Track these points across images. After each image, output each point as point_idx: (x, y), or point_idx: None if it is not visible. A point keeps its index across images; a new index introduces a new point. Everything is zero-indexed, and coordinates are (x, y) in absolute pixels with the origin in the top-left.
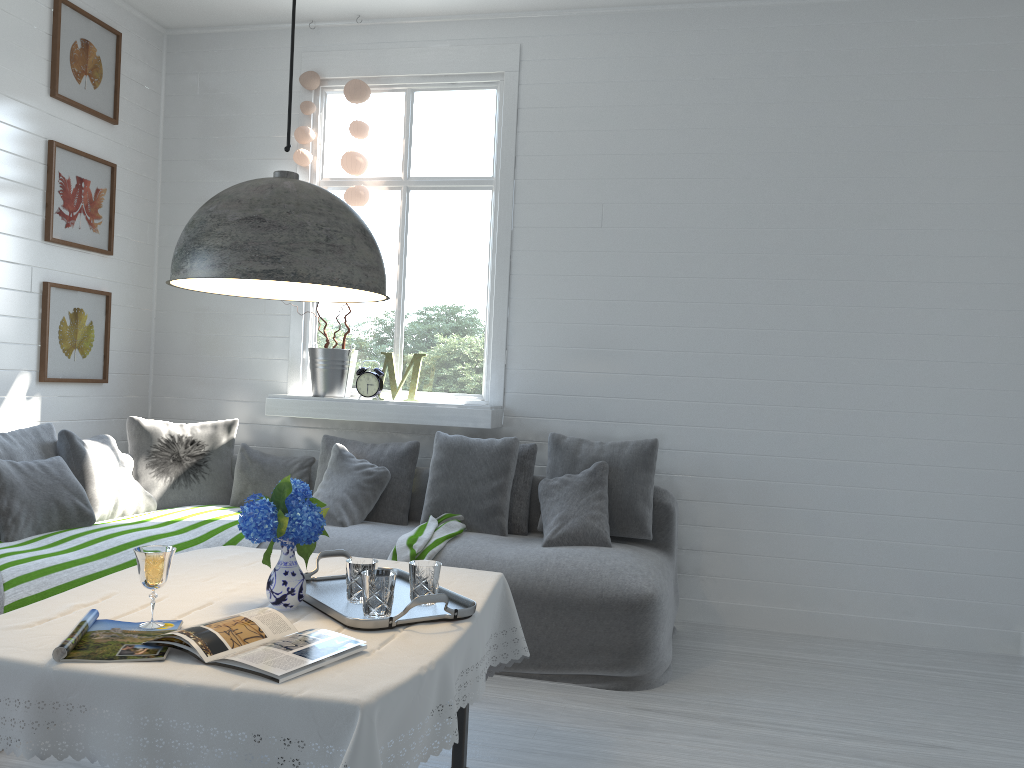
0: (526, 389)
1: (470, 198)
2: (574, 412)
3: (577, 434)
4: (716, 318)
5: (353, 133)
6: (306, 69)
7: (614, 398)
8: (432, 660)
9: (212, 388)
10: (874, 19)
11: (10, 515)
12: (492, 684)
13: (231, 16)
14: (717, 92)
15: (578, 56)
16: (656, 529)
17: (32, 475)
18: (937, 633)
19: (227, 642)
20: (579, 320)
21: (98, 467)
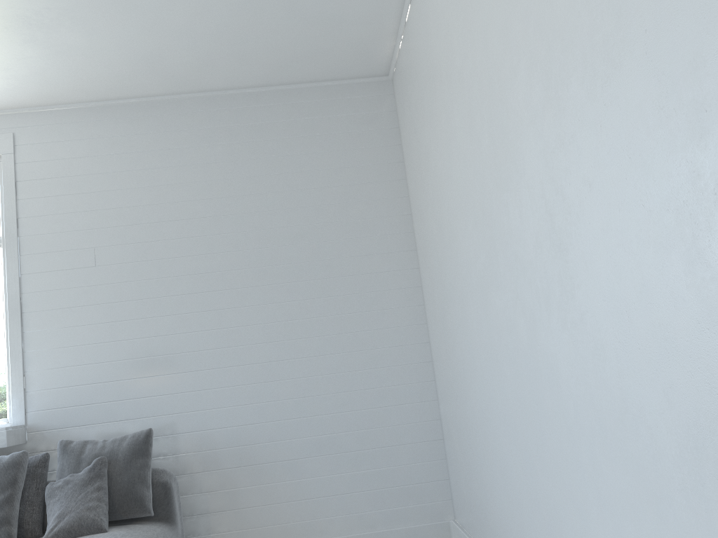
0: (45, 406)
1: None
2: (89, 418)
3: (94, 436)
4: (195, 324)
5: None
6: None
7: (122, 400)
8: None
9: None
10: (276, 102)
11: None
12: None
13: None
14: (173, 158)
15: (62, 139)
16: (158, 505)
17: None
18: (394, 536)
19: None
20: (85, 342)
21: None
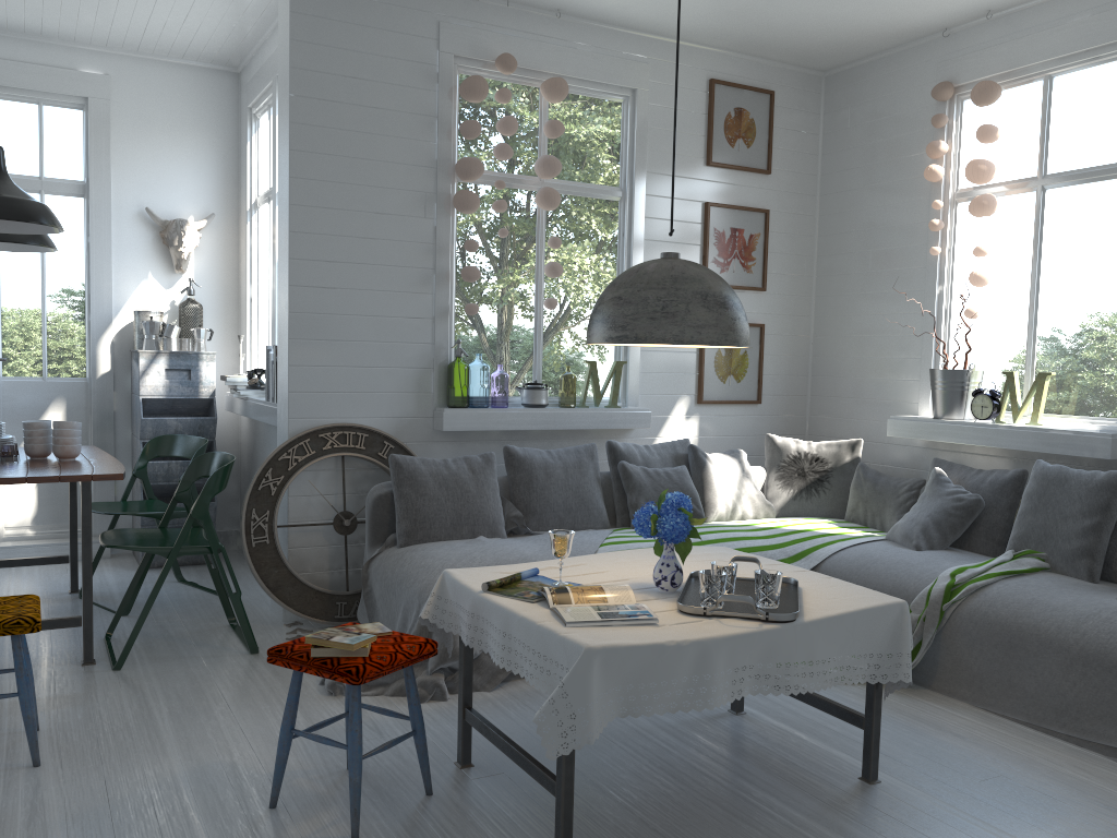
0: None
1: (1114, 188)
2: None
3: None
4: None
5: (978, 139)
6: (940, 80)
7: None
8: (689, 639)
9: (855, 408)
10: None
11: (636, 508)
12: (1003, 730)
13: (869, 46)
14: None
15: None
16: None
17: (657, 479)
18: None
19: (574, 599)
20: None
21: (716, 476)
